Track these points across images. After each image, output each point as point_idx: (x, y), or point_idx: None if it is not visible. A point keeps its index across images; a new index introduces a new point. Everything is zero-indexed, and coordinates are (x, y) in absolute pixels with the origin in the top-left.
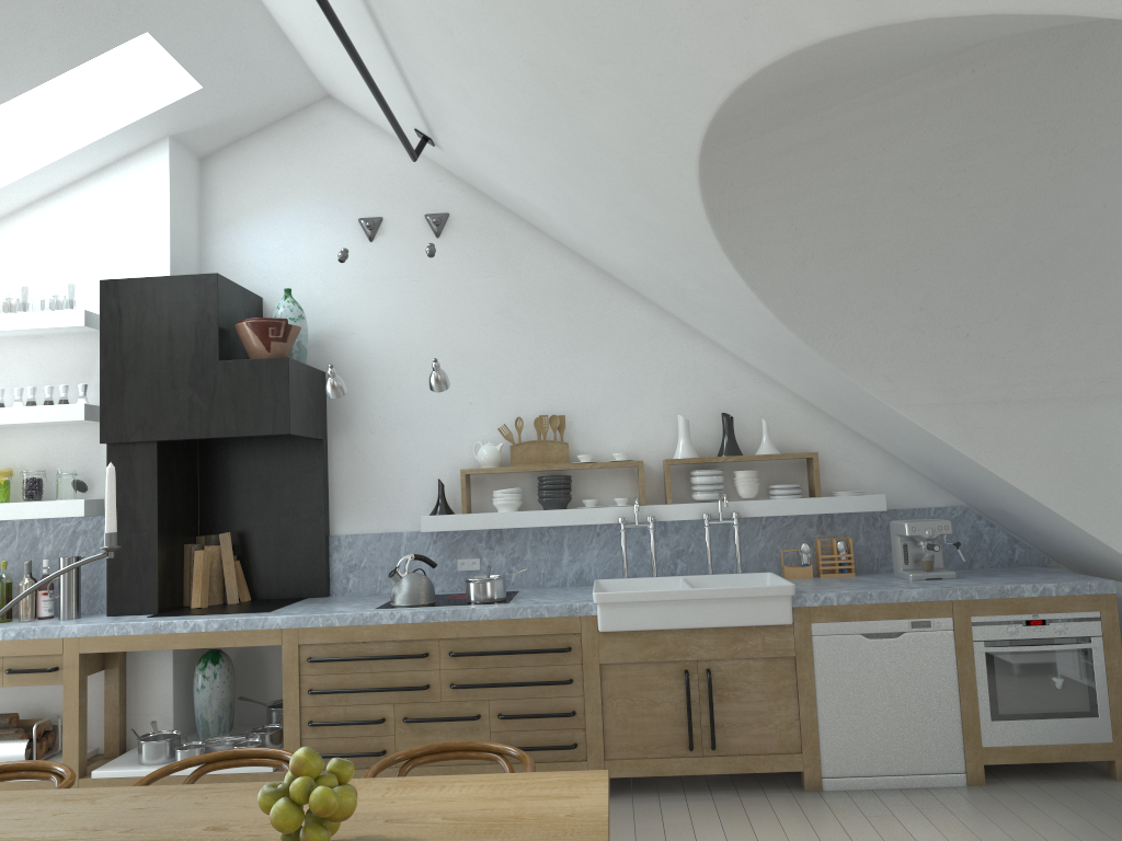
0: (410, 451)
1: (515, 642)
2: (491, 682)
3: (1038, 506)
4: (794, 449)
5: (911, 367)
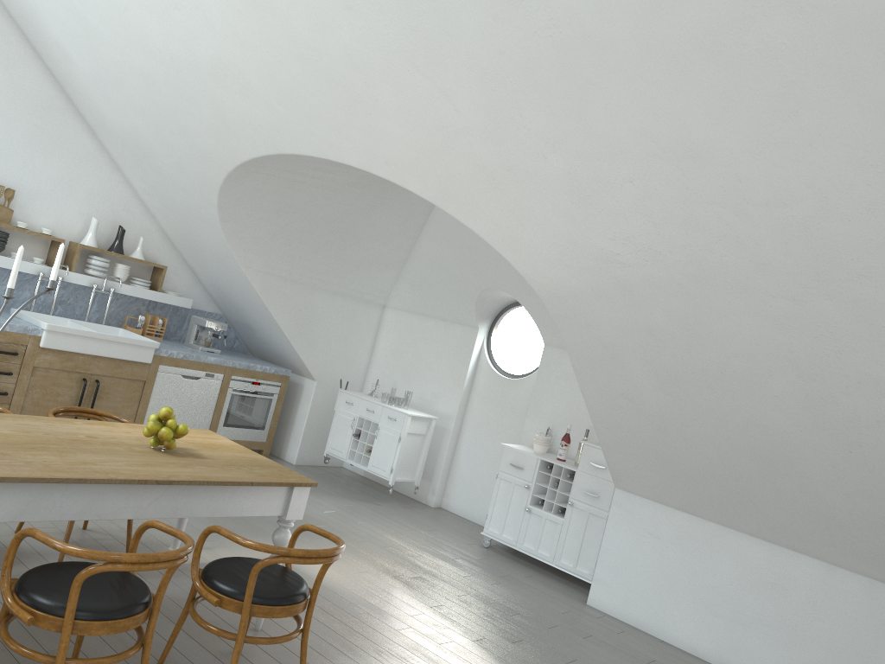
0: None
1: None
2: None
3: (277, 330)
4: (149, 259)
5: (258, 249)
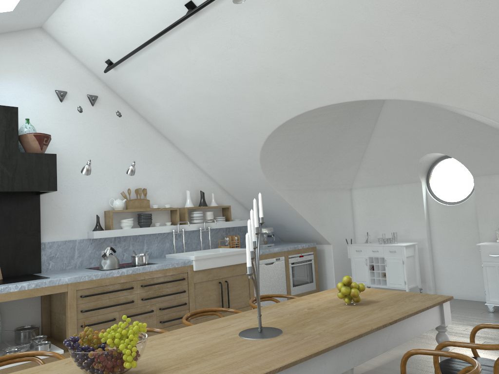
0: (79, 202)
1: (165, 278)
2: (157, 296)
3: (303, 221)
4: (218, 204)
5: (282, 178)
